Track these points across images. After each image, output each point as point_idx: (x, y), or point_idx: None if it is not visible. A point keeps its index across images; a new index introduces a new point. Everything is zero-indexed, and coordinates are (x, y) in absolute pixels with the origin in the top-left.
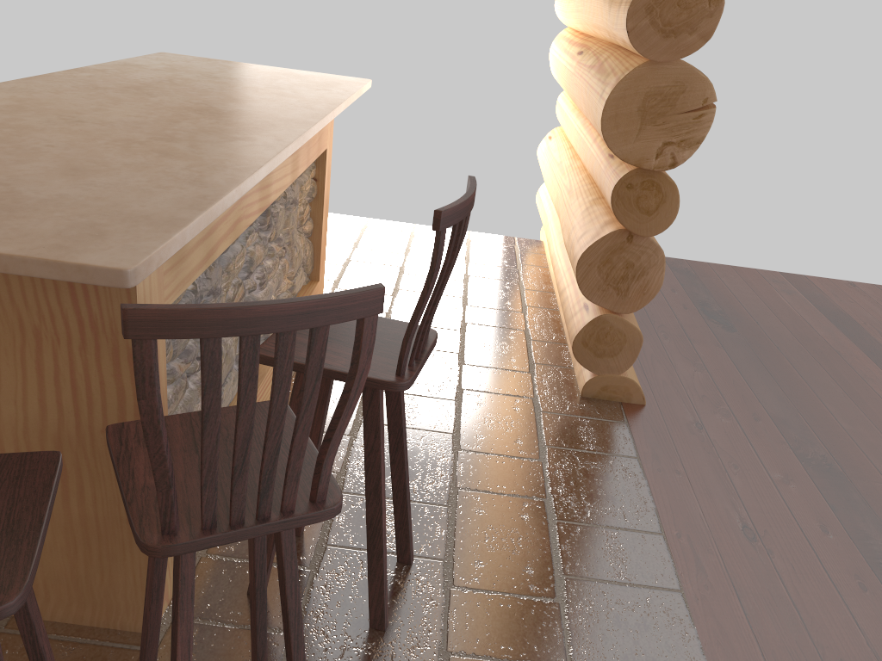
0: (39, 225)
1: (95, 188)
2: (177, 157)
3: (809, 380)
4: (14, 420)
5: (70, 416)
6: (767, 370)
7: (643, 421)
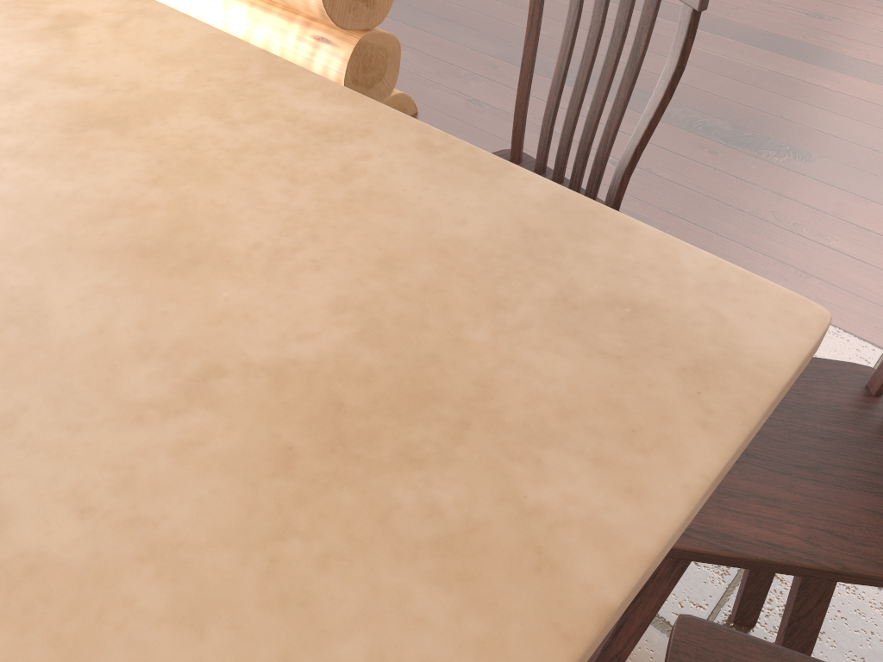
0: (552, 375)
1: (308, 253)
2: (147, 115)
3: (473, 7)
4: None
5: None
6: (438, 17)
7: (440, 127)
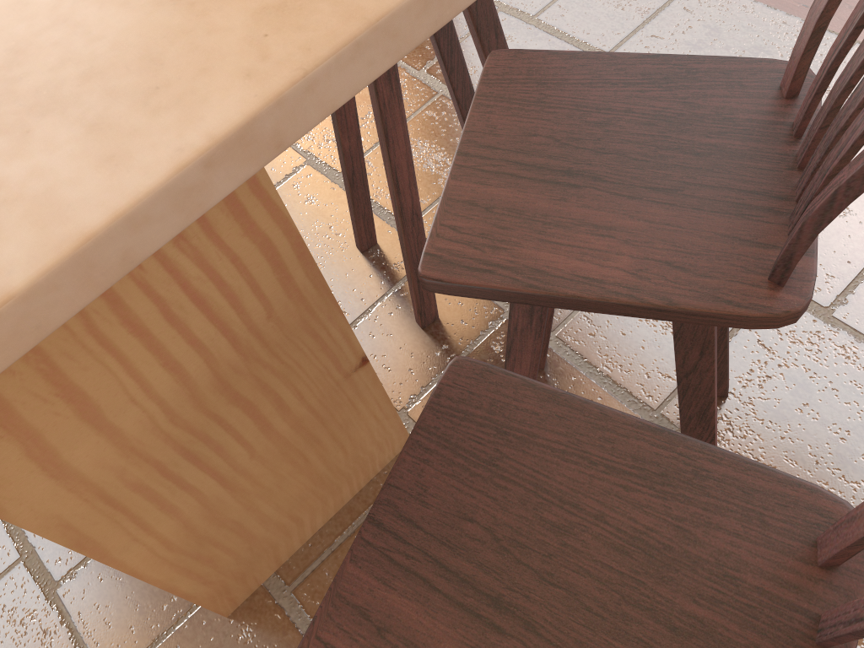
0: (101, 32)
1: None
2: None
3: None
4: (147, 421)
5: (217, 342)
6: None
7: None
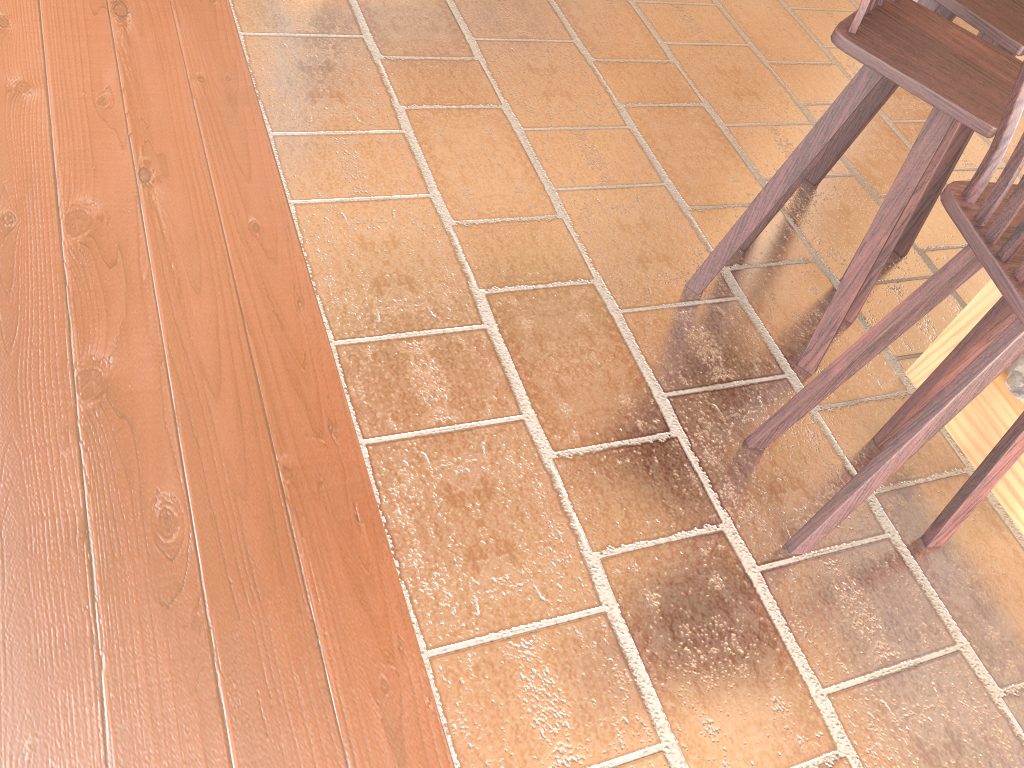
0: None
1: None
2: None
3: None
4: None
5: None
6: None
7: None
